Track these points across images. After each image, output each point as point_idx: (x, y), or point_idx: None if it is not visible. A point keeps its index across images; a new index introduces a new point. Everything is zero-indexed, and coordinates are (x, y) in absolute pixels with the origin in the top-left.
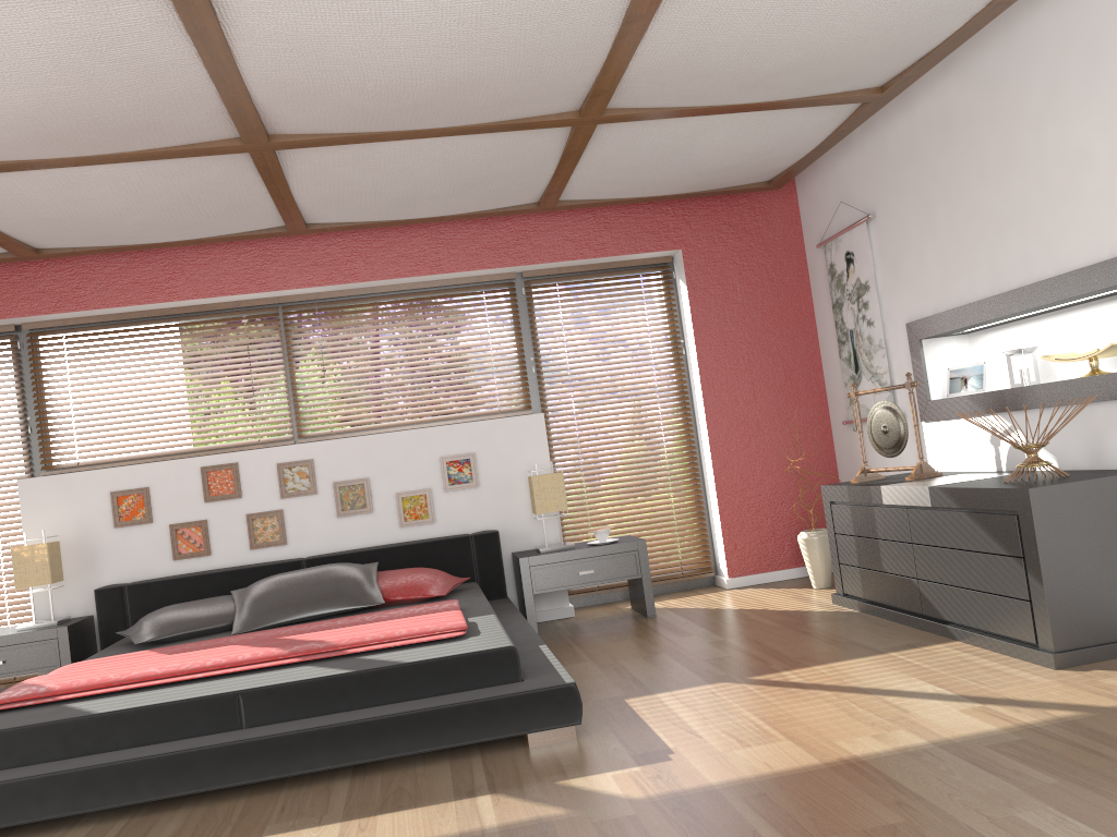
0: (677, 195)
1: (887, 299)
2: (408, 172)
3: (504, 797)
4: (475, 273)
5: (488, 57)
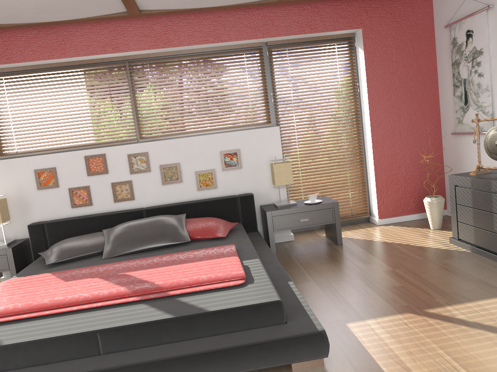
0: None
1: (496, 60)
2: None
3: None
4: (239, 42)
5: None
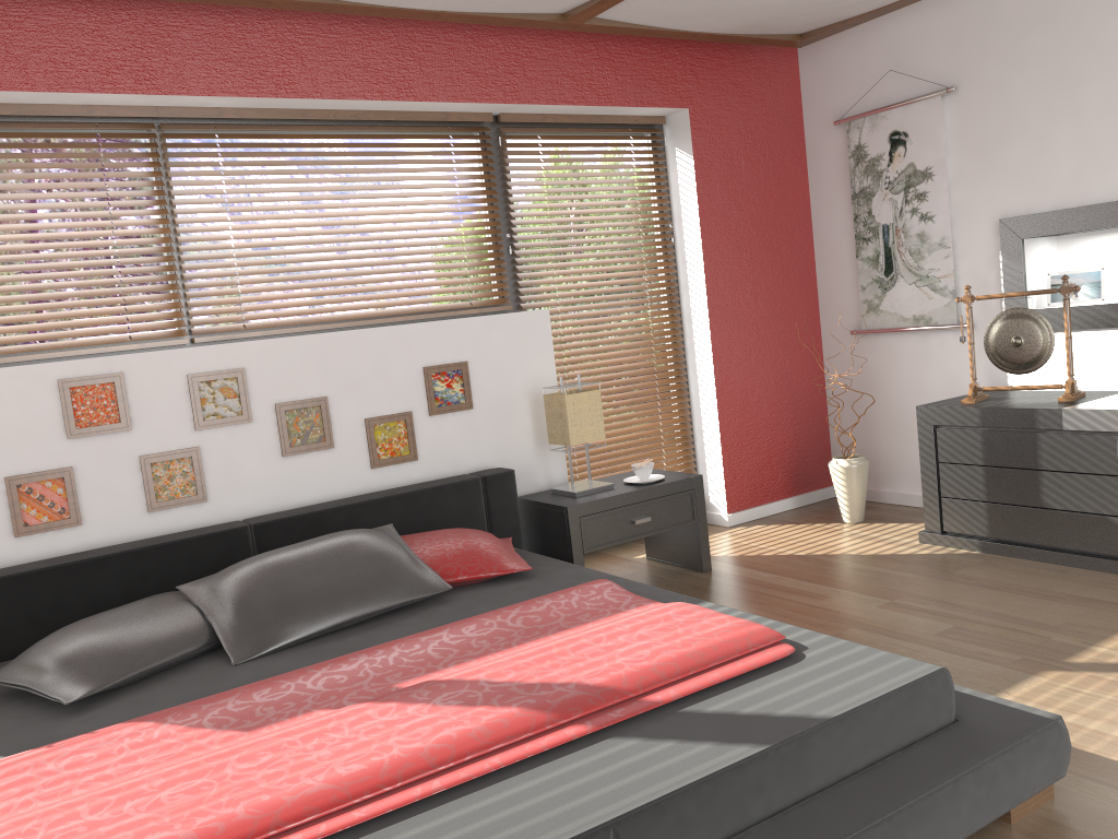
0: (712, 35)
1: (963, 190)
2: None
3: None
4: (449, 106)
5: None
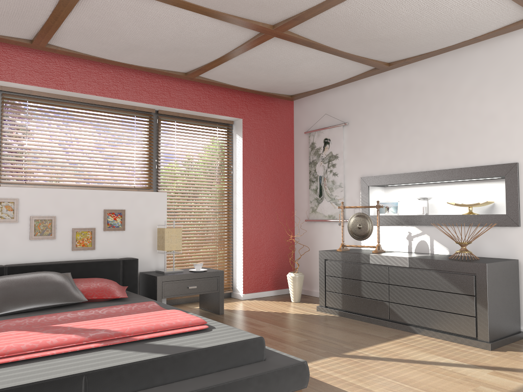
0: (252, 90)
1: (349, 164)
2: (155, 29)
3: None
4: (135, 103)
5: None
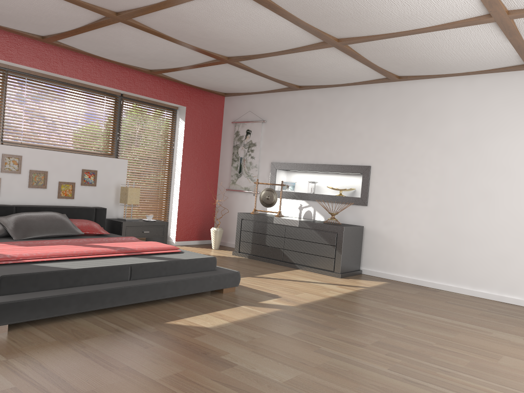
0: (197, 87)
1: (263, 151)
2: (147, 48)
3: (250, 306)
4: (107, 88)
5: (252, 41)
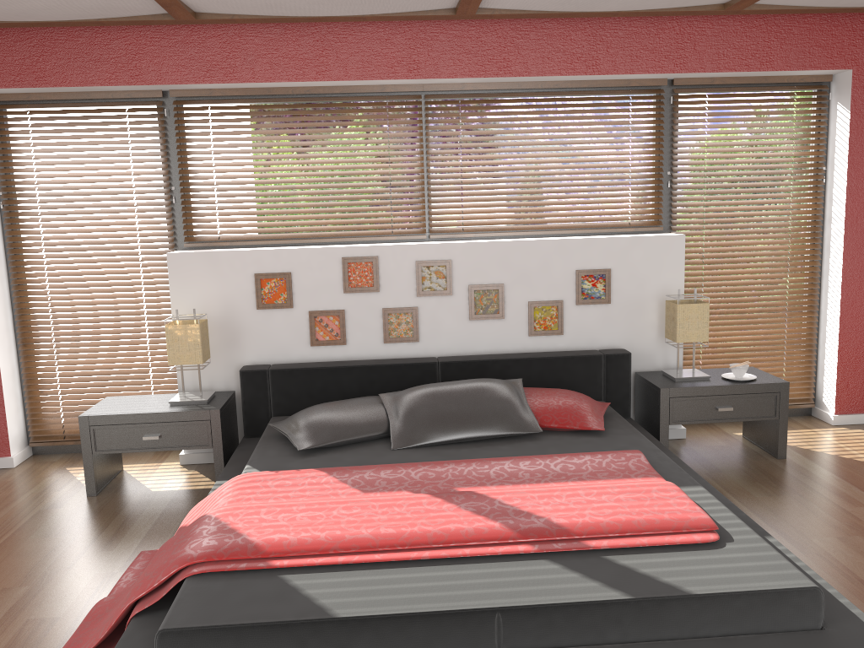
0: None
1: None
2: None
3: None
4: (628, 76)
5: None
